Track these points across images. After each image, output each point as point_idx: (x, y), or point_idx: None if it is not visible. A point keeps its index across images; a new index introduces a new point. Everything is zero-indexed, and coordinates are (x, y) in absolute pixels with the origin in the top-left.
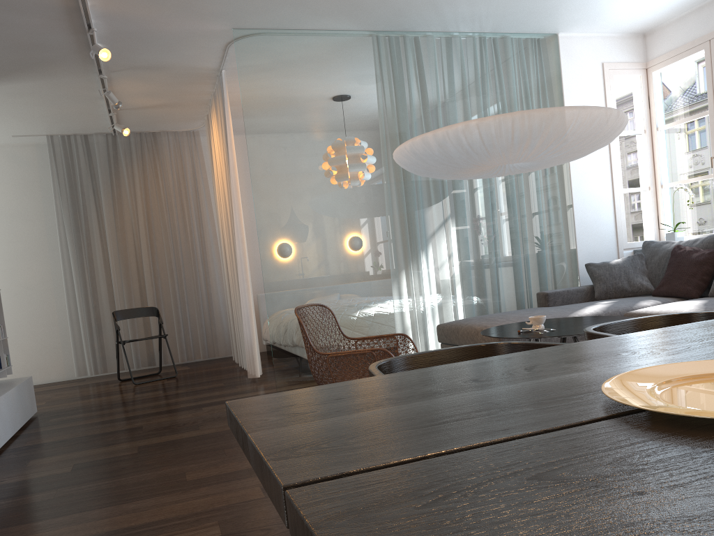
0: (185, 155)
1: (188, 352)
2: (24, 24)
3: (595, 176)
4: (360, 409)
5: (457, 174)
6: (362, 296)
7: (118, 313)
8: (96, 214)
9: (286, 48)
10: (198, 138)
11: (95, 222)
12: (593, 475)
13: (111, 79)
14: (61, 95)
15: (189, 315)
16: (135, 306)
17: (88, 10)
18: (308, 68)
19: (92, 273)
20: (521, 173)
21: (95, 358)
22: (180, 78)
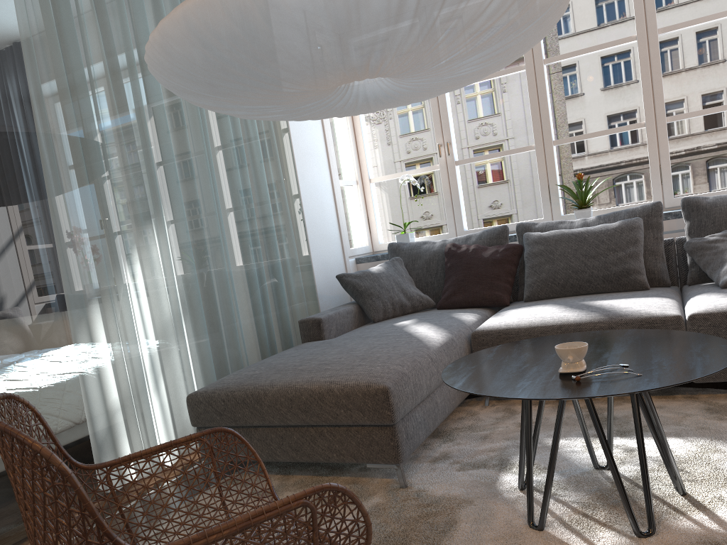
0: None
1: None
2: None
3: (315, 160)
4: None
5: (297, 85)
6: (28, 362)
7: None
8: None
9: None
10: None
11: None
12: None
13: None
14: None
15: None
16: None
17: None
18: None
19: None
20: (245, 140)
21: None
22: None
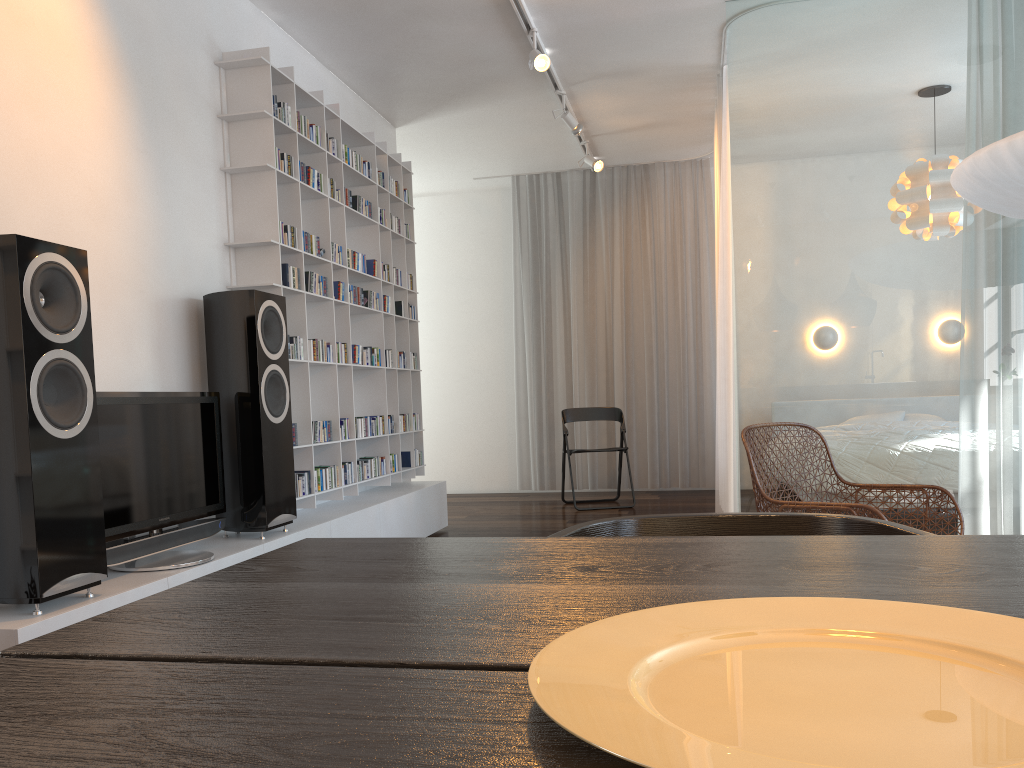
0: (685, 195)
1: (662, 476)
2: (453, 34)
3: None
4: (357, 577)
5: None
6: (898, 419)
7: (569, 411)
8: (561, 279)
9: (807, 20)
10: (706, 170)
11: (558, 289)
12: (197, 747)
13: (573, 95)
14: (517, 122)
15: (668, 424)
16: (598, 404)
17: (520, 5)
18: (842, 49)
19: (548, 356)
20: None
21: (541, 468)
22: (665, 84)
